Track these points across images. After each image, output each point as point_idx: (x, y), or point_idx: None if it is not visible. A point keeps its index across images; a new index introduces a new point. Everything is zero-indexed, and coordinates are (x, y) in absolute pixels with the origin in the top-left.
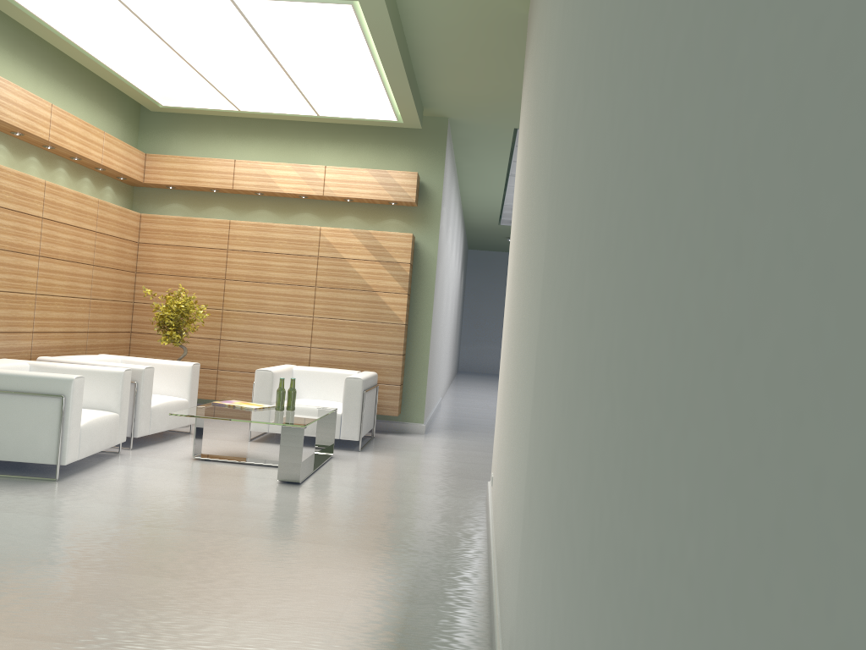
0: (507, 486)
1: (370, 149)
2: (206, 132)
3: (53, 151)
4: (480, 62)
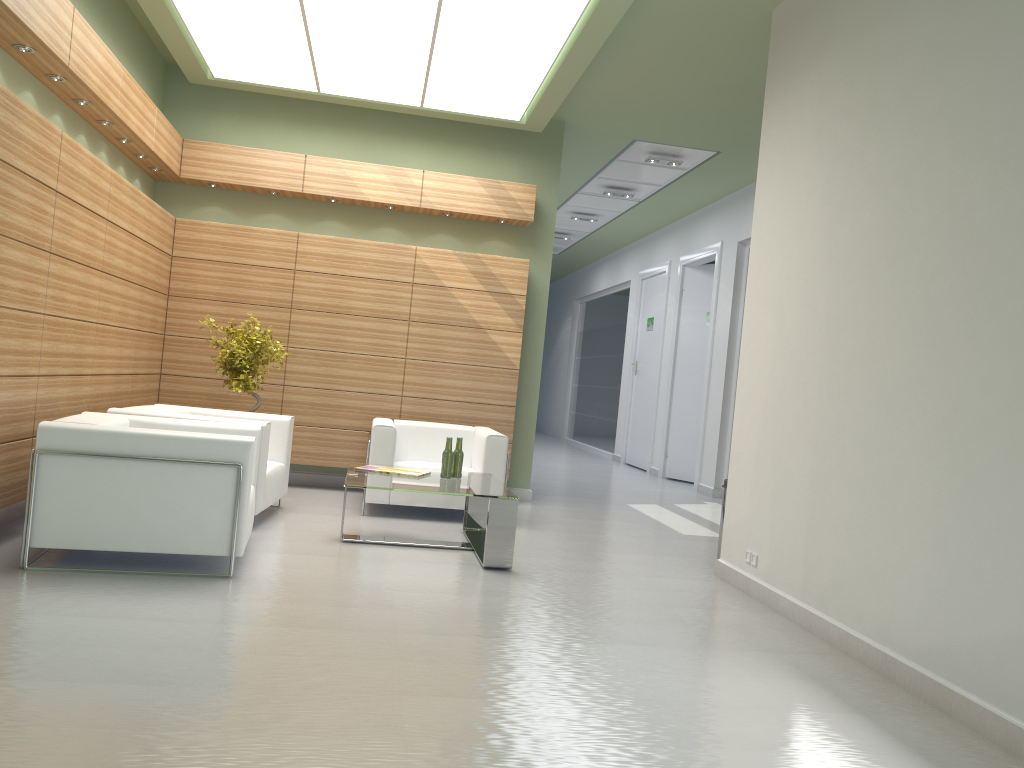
0: (1000, 572)
1: (470, 153)
2: (257, 116)
3: (103, 128)
4: (664, 60)
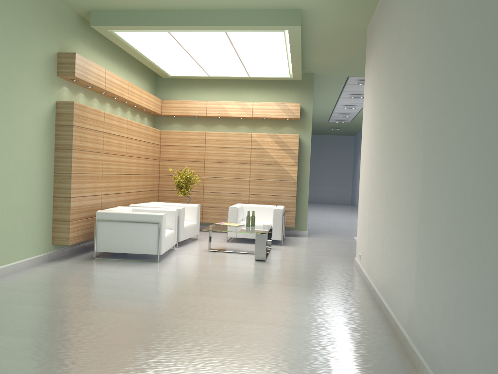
0: (389, 255)
1: (274, 91)
2: (190, 87)
3: (126, 103)
4: (337, 49)
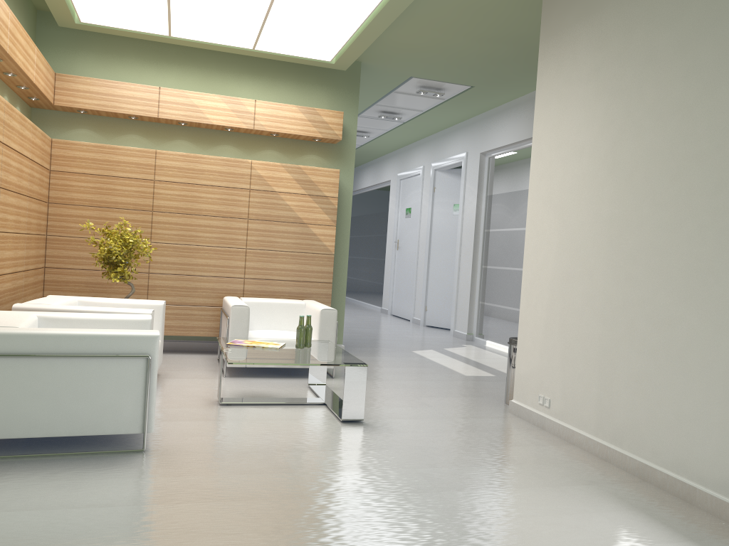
0: None
1: (289, 86)
2: (116, 55)
3: None
4: (450, 15)
